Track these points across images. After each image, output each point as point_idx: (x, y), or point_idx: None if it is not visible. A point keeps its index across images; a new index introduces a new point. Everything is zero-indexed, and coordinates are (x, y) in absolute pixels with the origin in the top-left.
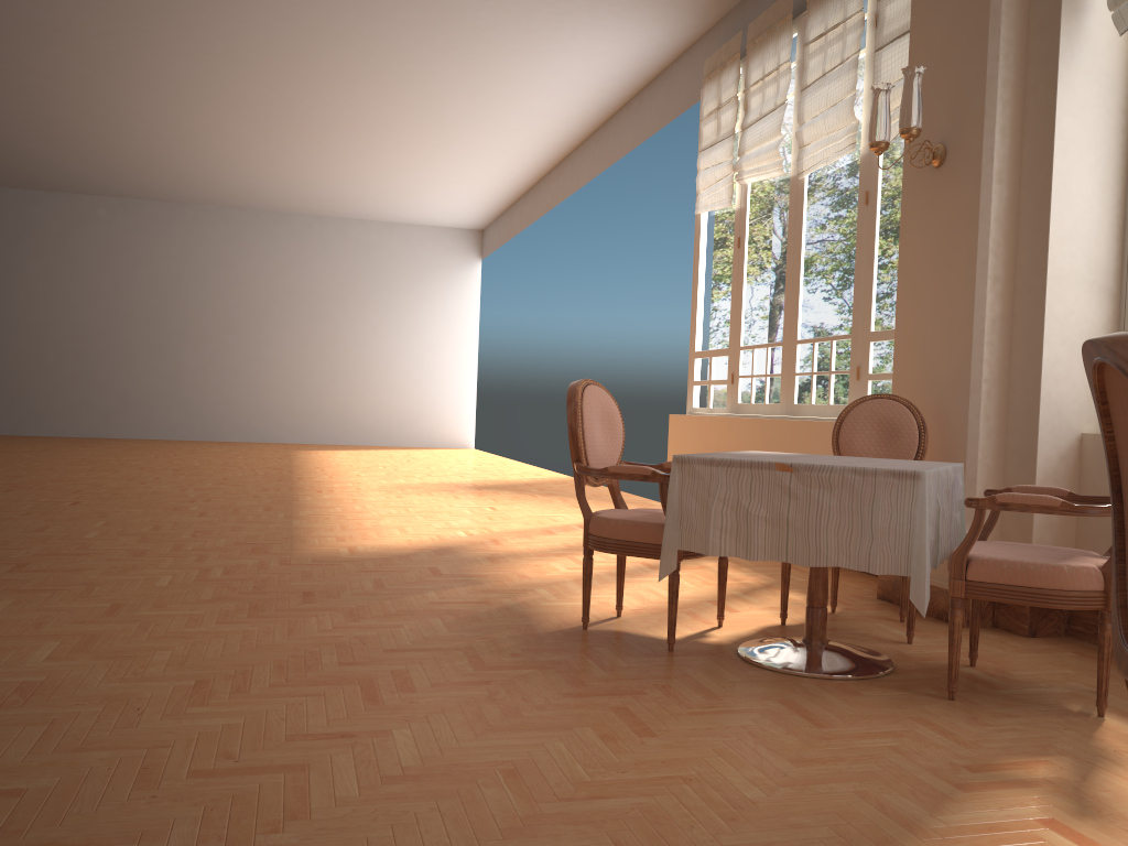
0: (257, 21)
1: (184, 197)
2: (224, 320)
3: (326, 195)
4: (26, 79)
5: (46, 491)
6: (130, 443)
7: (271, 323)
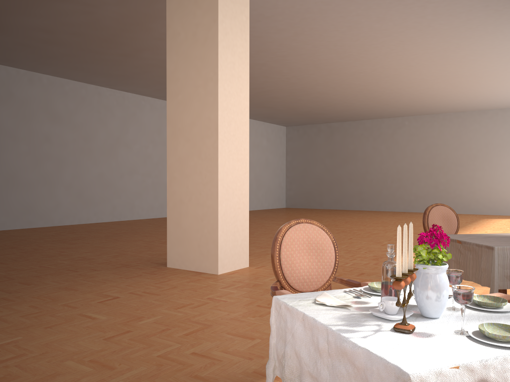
0: (420, 52)
1: (437, 111)
2: (456, 161)
3: (498, 100)
4: (359, 87)
5: (348, 234)
6: (414, 214)
7: (478, 160)
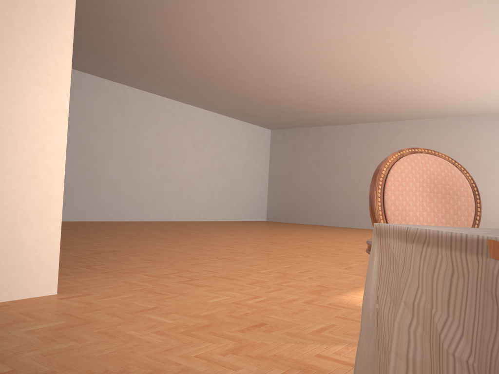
0: None
1: (443, 114)
2: None
3: None
4: (344, 69)
5: (310, 250)
6: None
7: (492, 173)
